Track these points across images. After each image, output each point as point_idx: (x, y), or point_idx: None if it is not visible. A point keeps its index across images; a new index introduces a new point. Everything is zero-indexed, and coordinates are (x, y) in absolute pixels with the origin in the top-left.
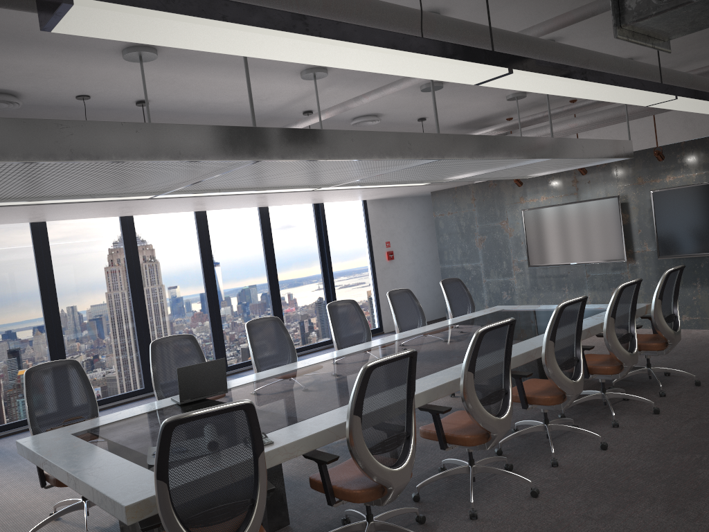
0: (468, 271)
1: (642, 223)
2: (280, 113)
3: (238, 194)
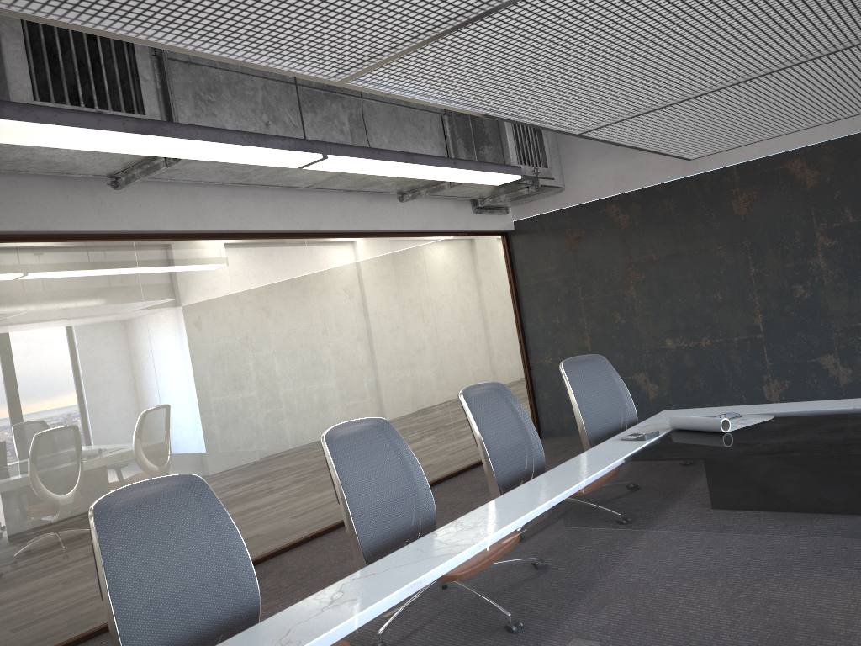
0: None
1: None
2: None
3: None
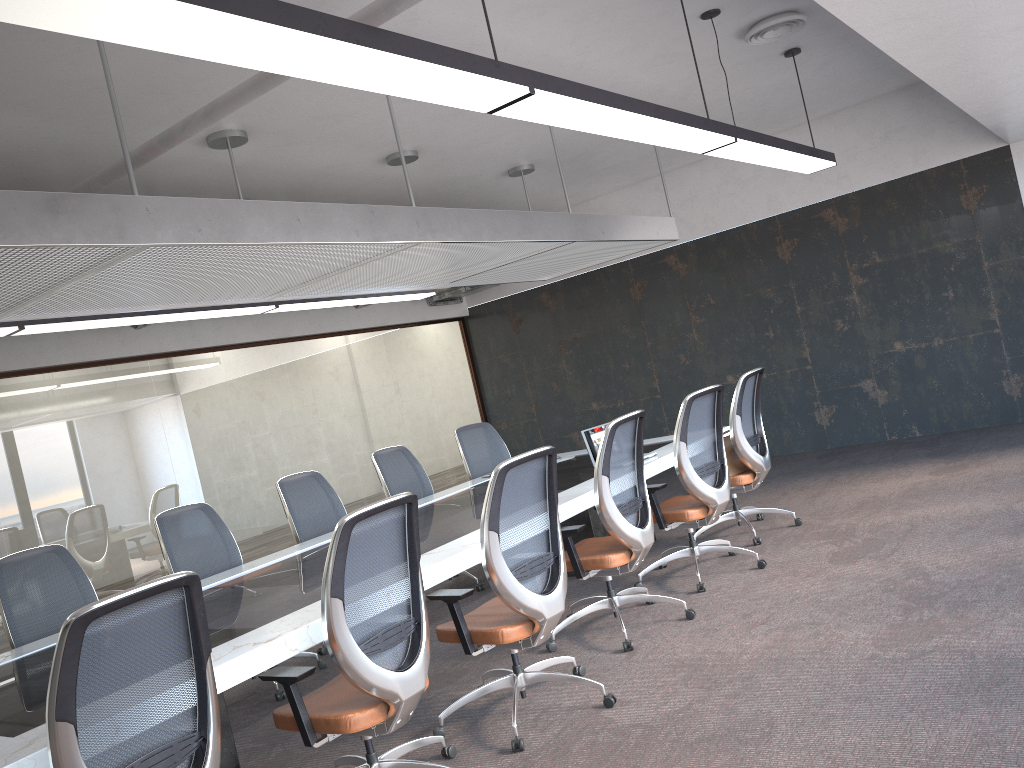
0: None
1: None
2: None
3: None
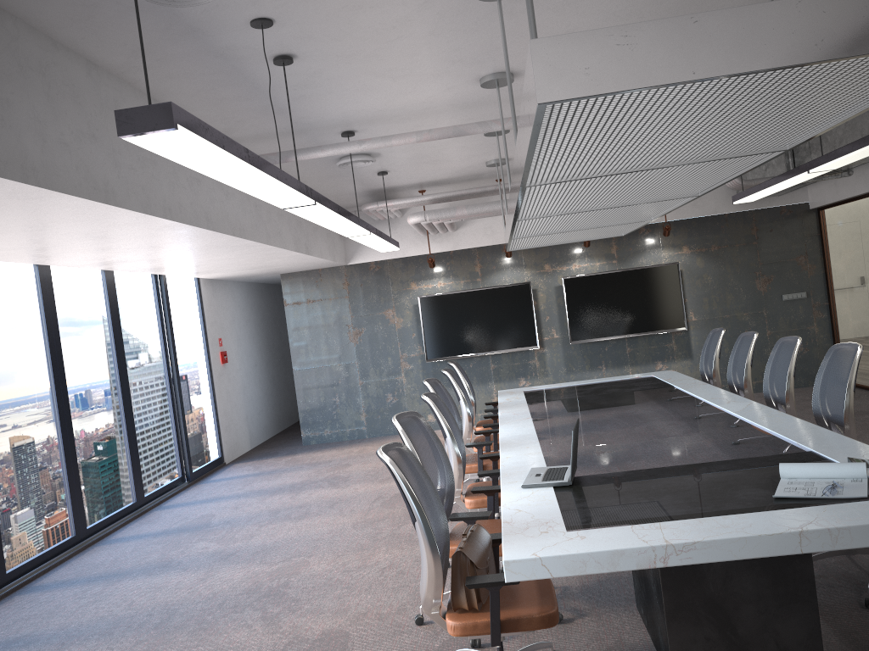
0: (337, 373)
1: (550, 310)
2: (325, 126)
3: (231, 235)
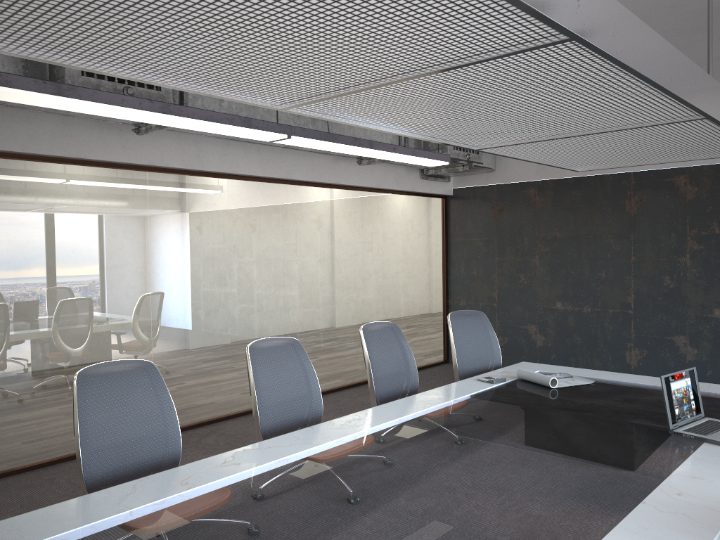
0: None
1: None
2: None
3: None
